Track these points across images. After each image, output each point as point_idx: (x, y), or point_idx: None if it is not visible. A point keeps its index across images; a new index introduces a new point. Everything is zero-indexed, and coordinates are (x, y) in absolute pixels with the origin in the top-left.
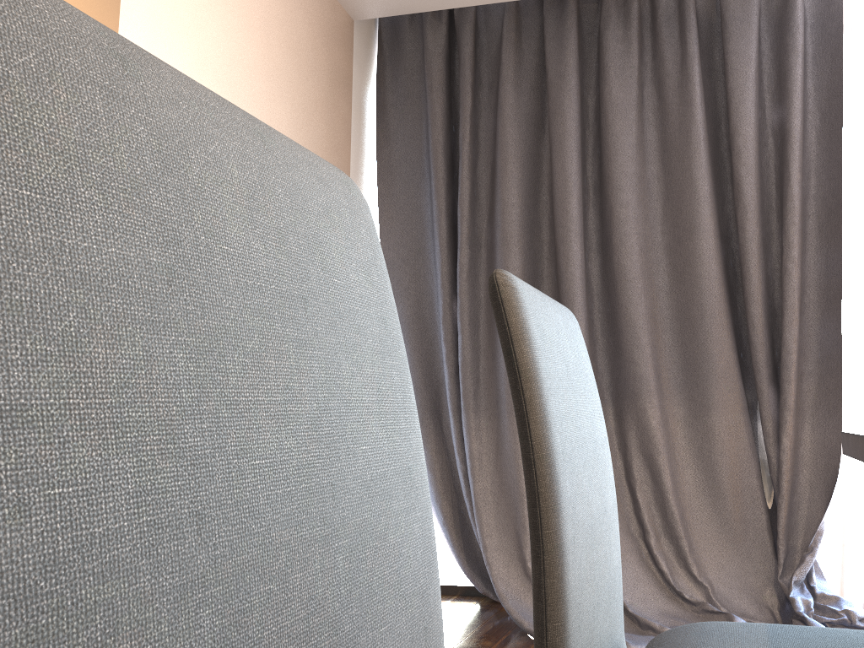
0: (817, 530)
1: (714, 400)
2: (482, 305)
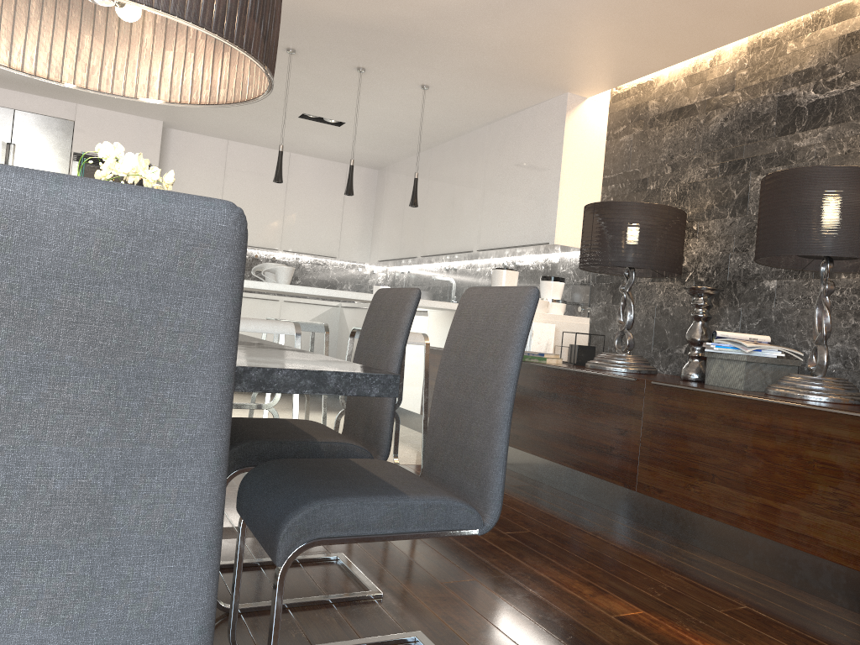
0: None
1: None
2: None
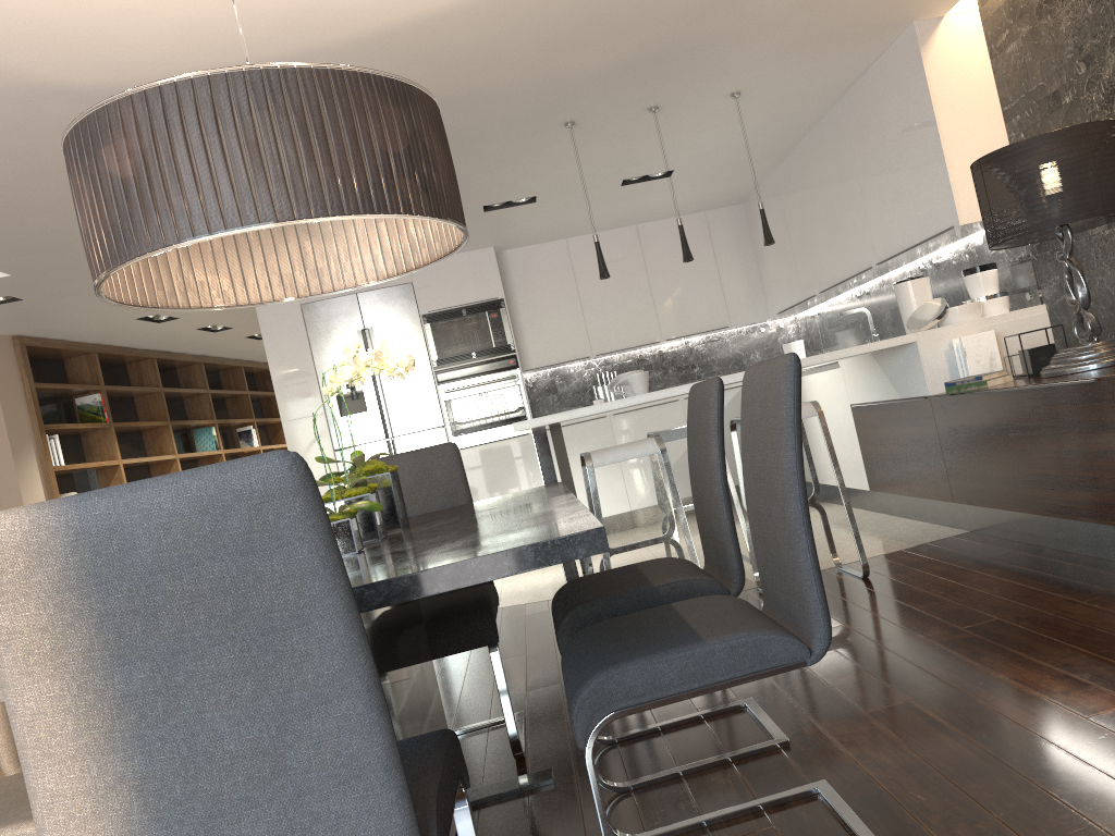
0: None
1: None
2: None
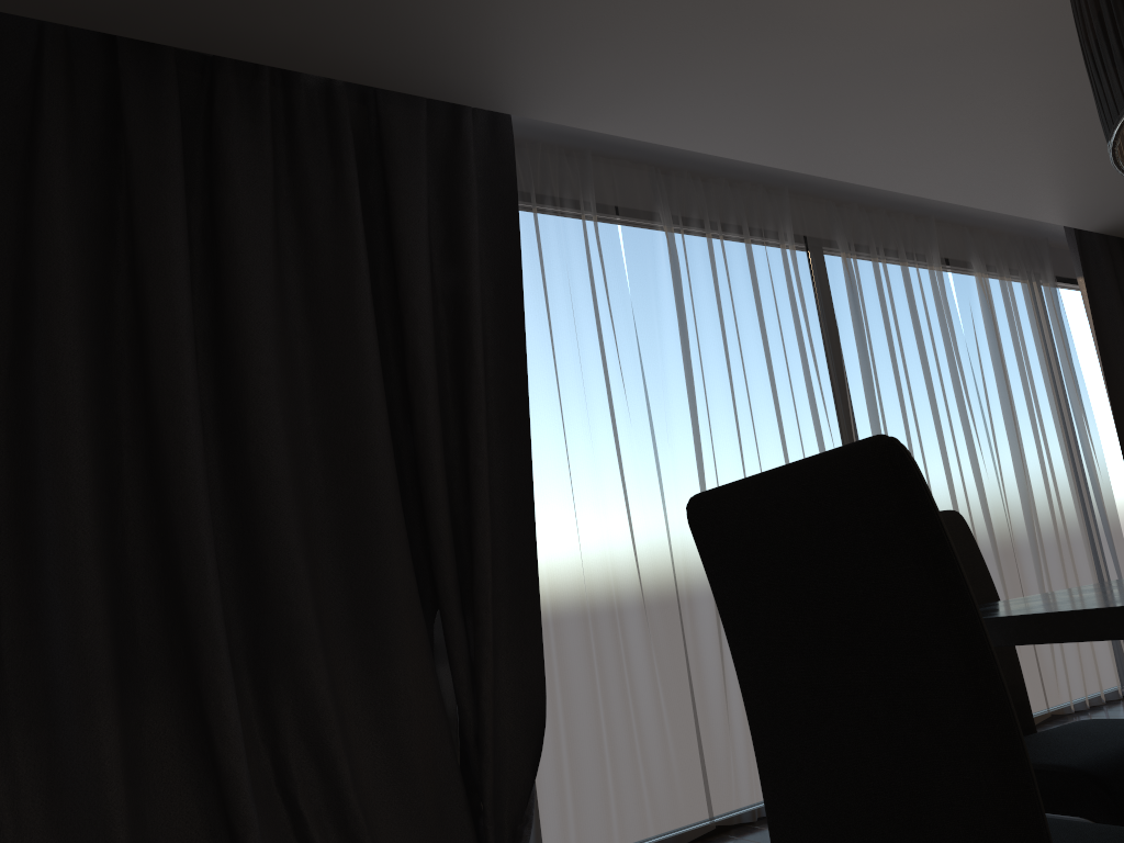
0: (530, 792)
1: (398, 644)
2: (0, 524)
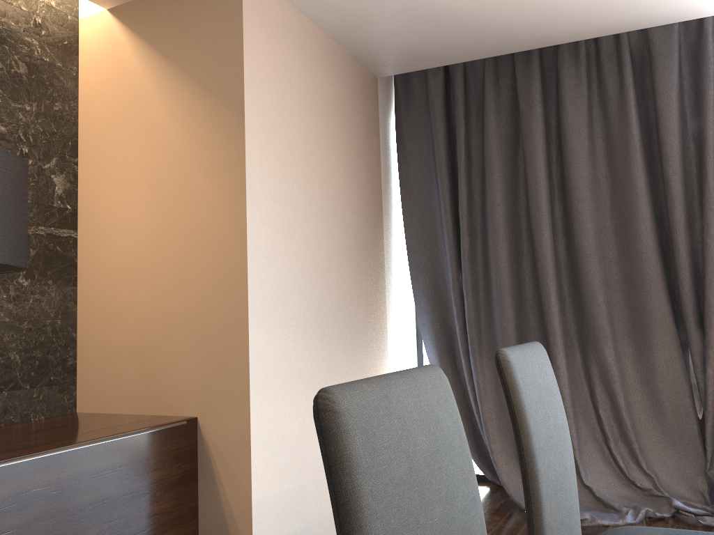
0: None
1: (654, 342)
2: (480, 276)
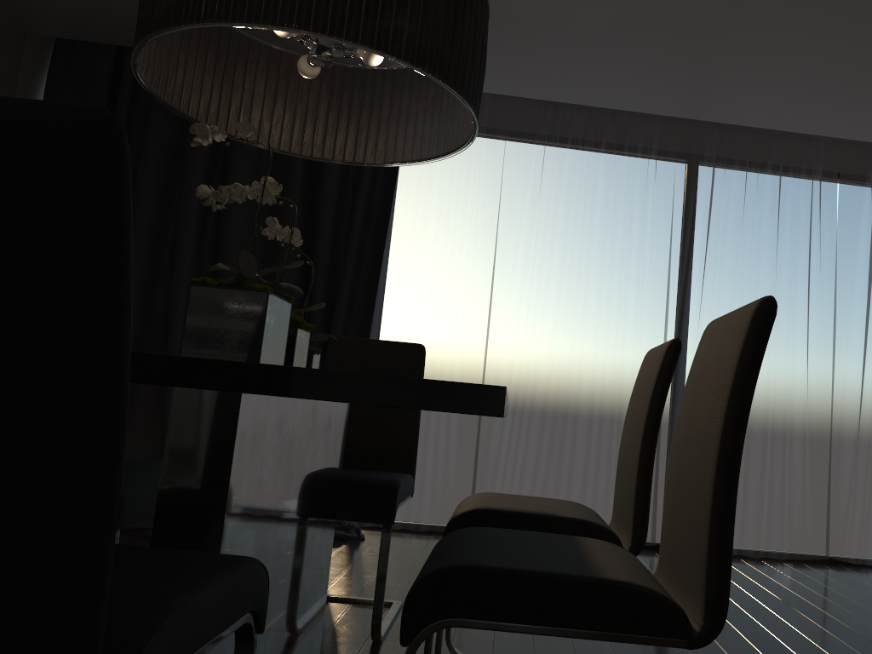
0: None
1: None
2: None
